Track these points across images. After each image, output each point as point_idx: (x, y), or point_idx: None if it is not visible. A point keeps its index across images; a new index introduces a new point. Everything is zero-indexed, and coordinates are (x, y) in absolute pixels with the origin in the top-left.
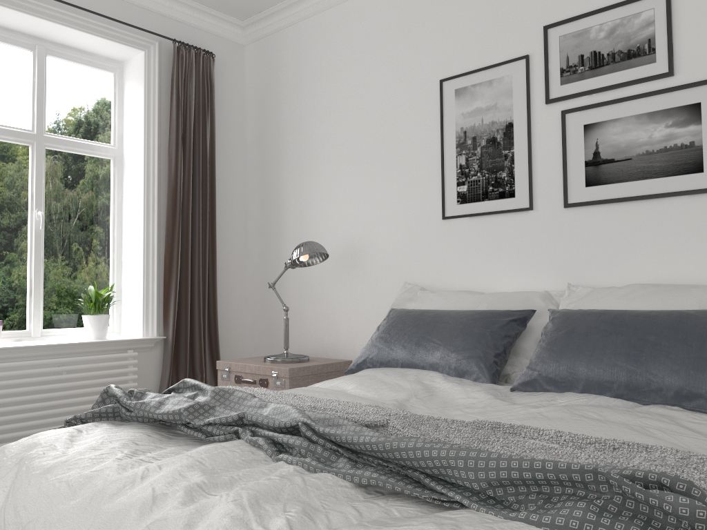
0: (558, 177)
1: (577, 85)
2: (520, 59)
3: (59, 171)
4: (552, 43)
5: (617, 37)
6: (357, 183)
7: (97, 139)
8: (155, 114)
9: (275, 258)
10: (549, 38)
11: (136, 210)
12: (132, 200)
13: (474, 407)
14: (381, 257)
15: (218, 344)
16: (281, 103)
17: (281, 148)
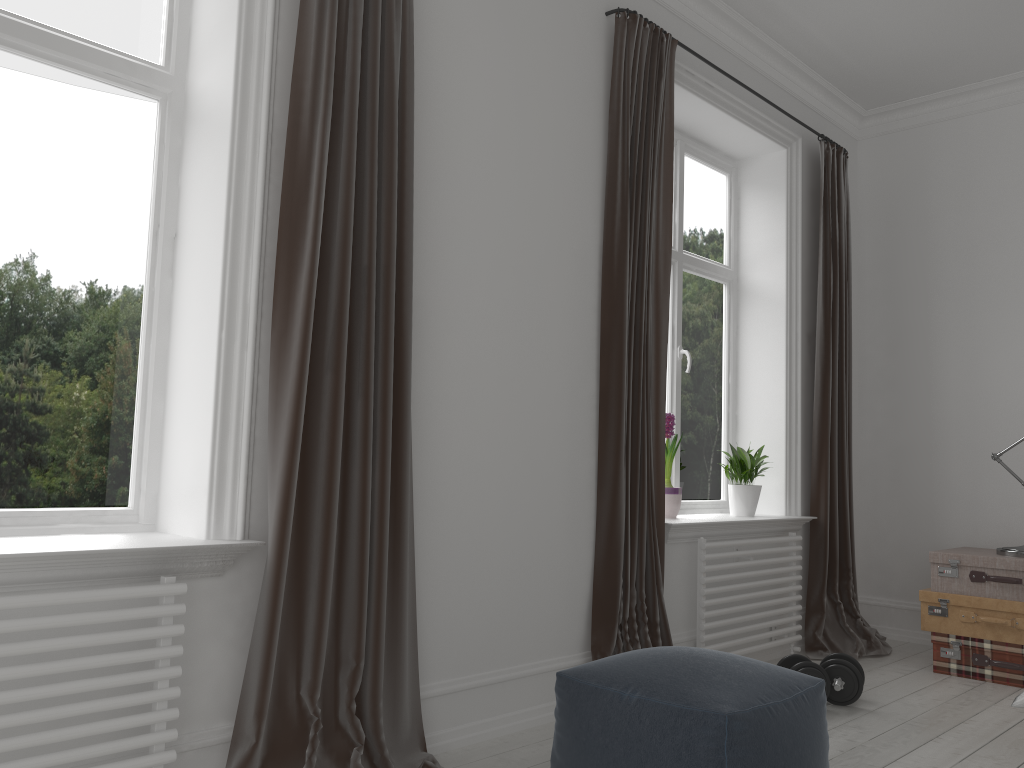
0: None
1: None
2: None
3: (688, 298)
4: None
5: None
6: None
7: (714, 258)
8: (798, 229)
9: (921, 419)
10: None
11: (769, 351)
12: (761, 338)
13: None
14: None
15: (853, 530)
16: (931, 218)
17: (931, 277)
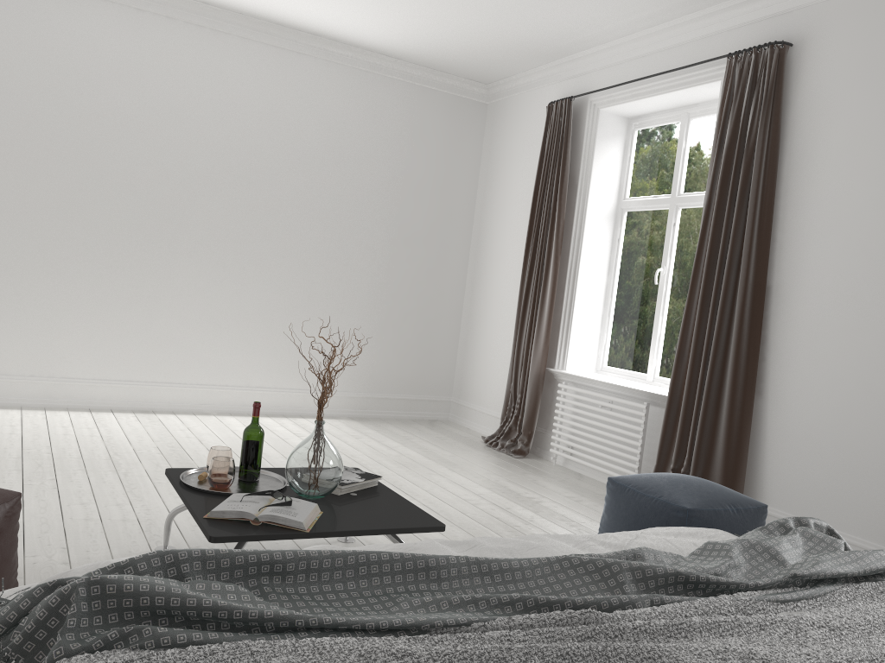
0: None
1: None
2: None
3: None
4: None
5: None
6: None
7: None
8: None
9: None
10: None
11: None
12: None
13: None
14: None
15: None
16: None
17: None
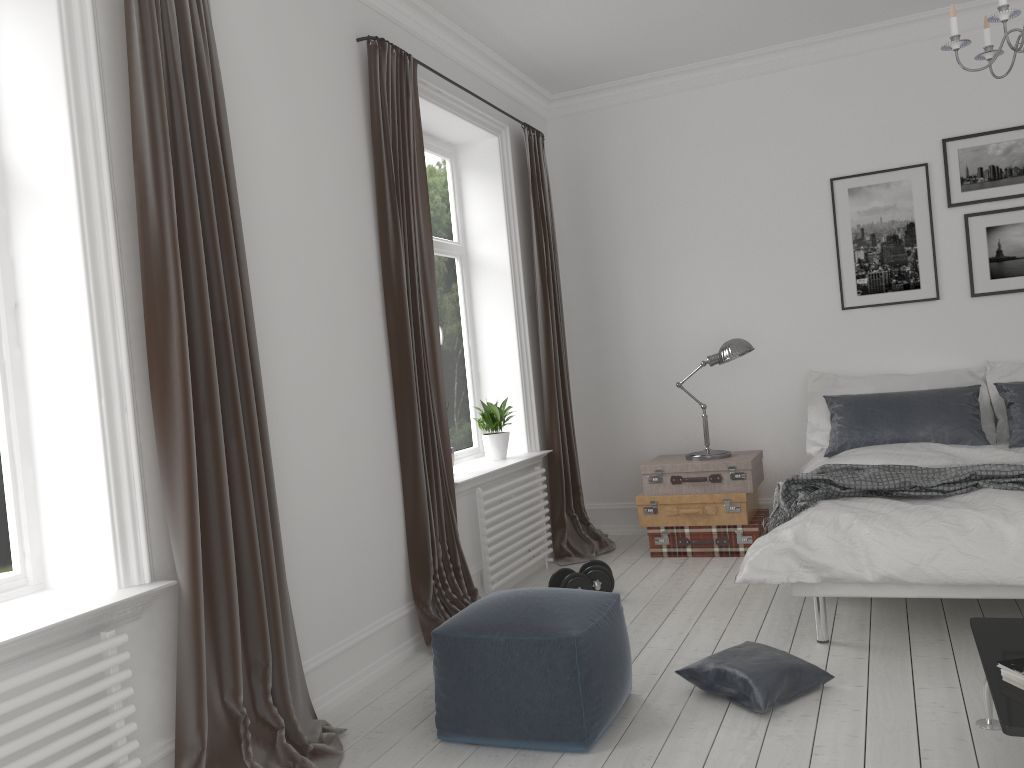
0: (963, 271)
1: (978, 193)
2: (919, 166)
3: None
4: (951, 154)
5: (1013, 156)
6: (730, 276)
7: (447, 237)
8: (514, 207)
9: (618, 356)
10: (948, 150)
11: (501, 315)
12: (492, 304)
13: (1012, 460)
14: (767, 348)
15: (577, 454)
16: (612, 188)
17: (616, 238)
